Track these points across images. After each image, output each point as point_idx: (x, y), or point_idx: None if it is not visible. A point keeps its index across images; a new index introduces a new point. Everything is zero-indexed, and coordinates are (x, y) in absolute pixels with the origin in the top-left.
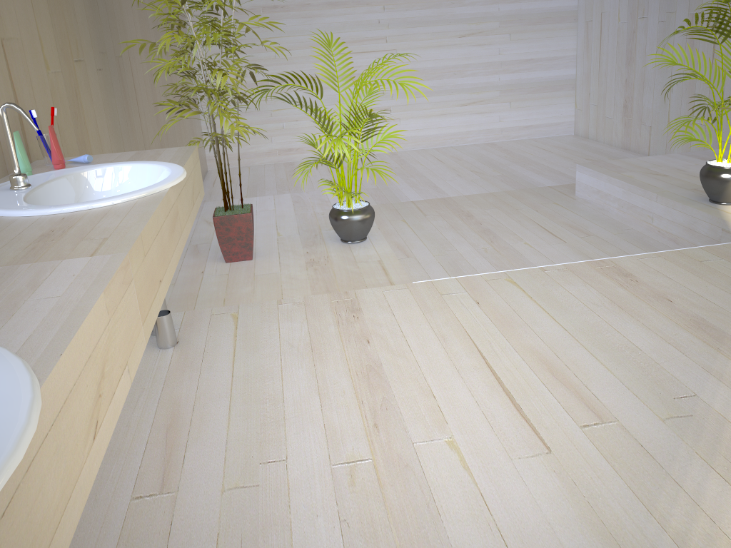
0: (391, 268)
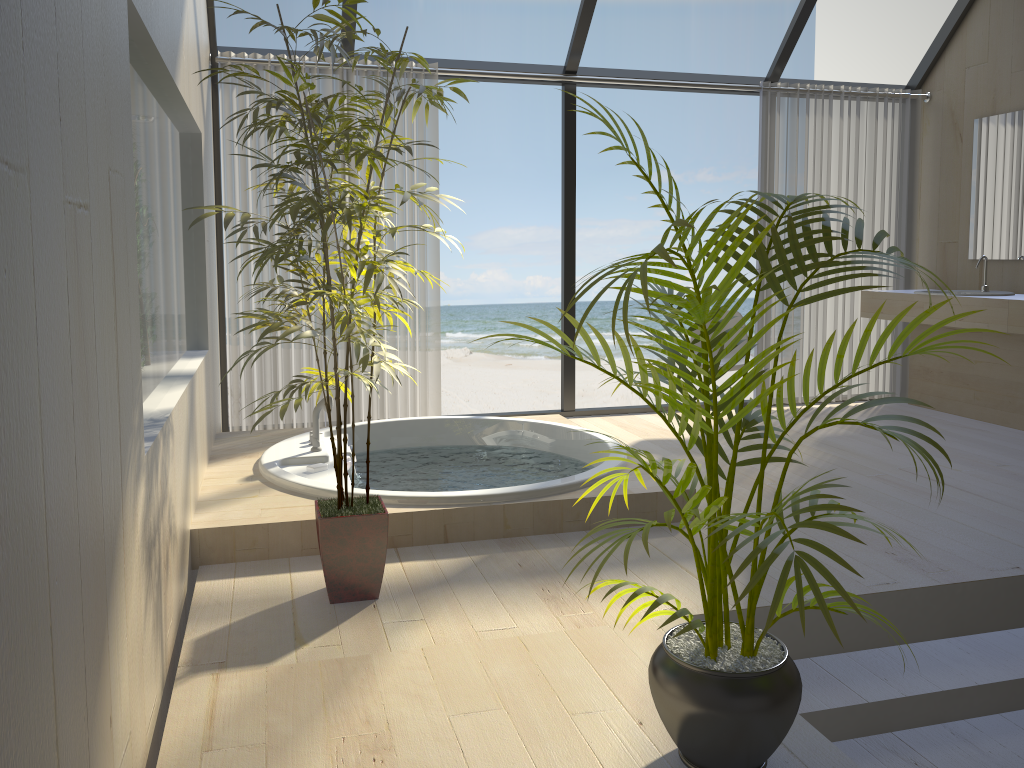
0: None
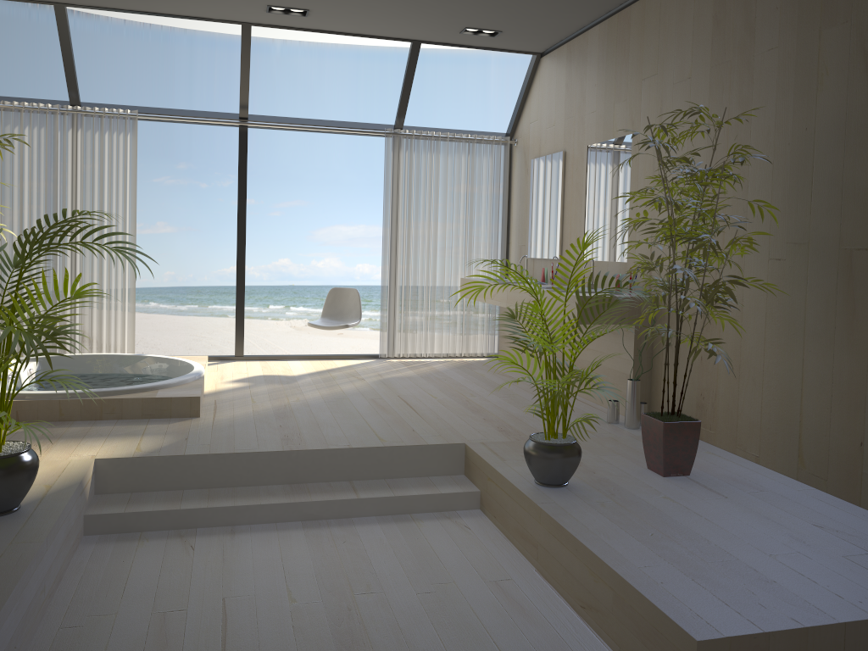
0: (488, 453)
